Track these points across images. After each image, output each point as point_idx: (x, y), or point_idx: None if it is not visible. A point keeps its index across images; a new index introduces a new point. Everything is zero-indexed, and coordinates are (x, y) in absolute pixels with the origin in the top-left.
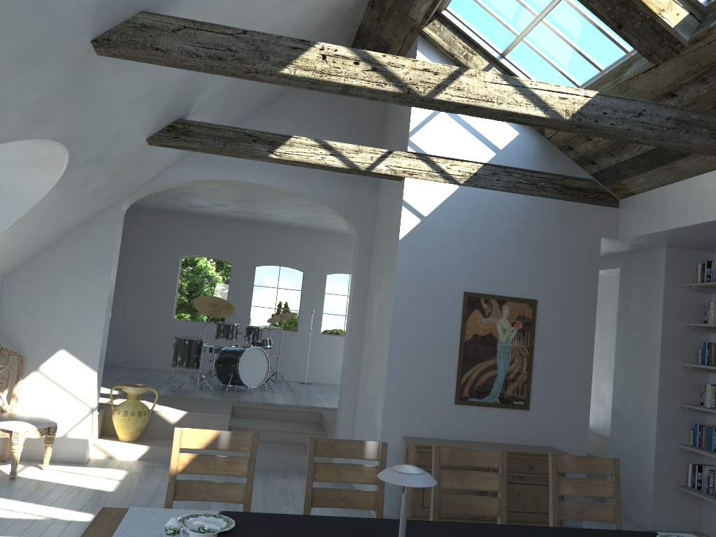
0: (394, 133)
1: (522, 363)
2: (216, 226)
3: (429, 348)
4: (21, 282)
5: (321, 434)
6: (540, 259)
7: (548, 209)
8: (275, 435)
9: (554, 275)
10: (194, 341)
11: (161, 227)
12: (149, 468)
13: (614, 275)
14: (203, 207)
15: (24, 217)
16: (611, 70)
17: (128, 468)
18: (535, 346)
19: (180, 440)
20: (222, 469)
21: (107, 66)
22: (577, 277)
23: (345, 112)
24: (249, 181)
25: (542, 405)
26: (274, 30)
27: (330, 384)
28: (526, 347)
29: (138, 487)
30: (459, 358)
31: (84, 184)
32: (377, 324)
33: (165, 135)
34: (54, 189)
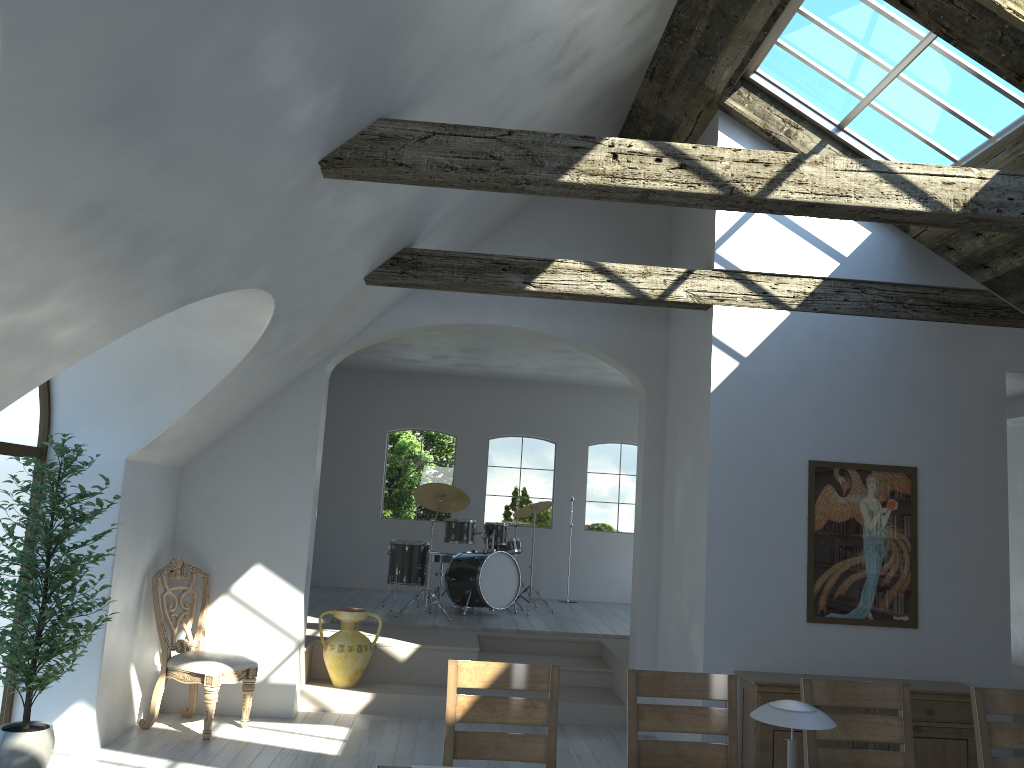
0: (690, 244)
1: (902, 560)
2: (433, 387)
3: (764, 543)
4: (203, 476)
5: (605, 672)
6: (916, 408)
7: (923, 336)
8: None
9: (939, 430)
10: (417, 547)
11: (360, 392)
12: (378, 724)
13: (1023, 425)
14: (416, 361)
15: (215, 390)
16: (1006, 136)
17: (350, 724)
18: (920, 534)
19: (456, 677)
20: (513, 716)
21: (332, 190)
22: (975, 432)
23: (616, 221)
24: (492, 323)
25: (936, 621)
26: (528, 122)
27: (602, 602)
28: (906, 536)
29: (370, 749)
30: (808, 555)
31: (287, 341)
32: (683, 511)
33: (388, 271)
34: (253, 351)
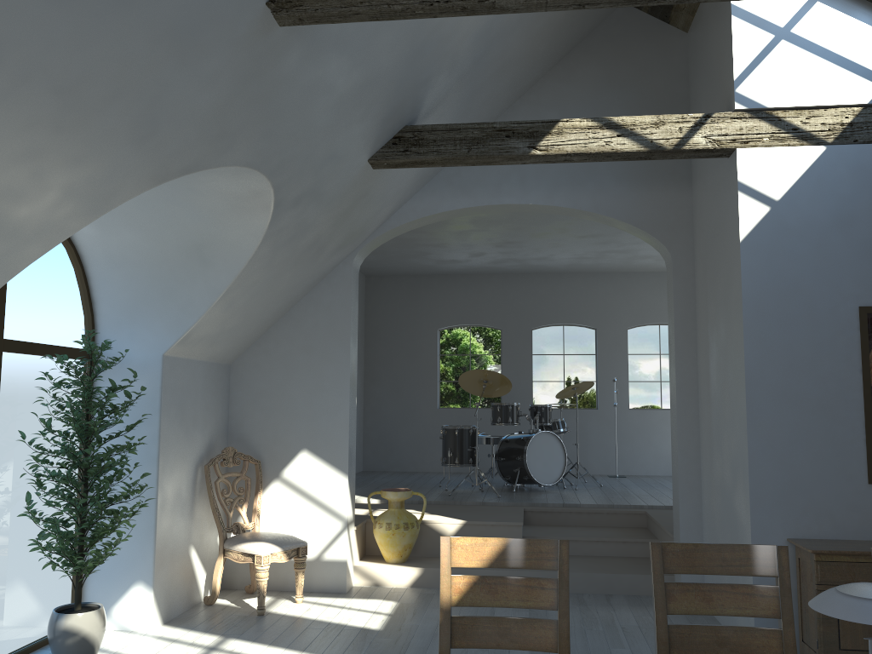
0: (707, 95)
1: None
2: (476, 286)
3: (812, 400)
4: (249, 371)
5: None
6: None
7: None
8: (586, 547)
9: None
10: (466, 430)
11: (411, 296)
12: (426, 598)
13: None
14: (456, 262)
15: (236, 283)
16: None
17: (398, 598)
18: None
19: (449, 556)
20: (517, 598)
21: (296, 45)
22: None
23: (628, 87)
24: (509, 203)
25: None
26: None
27: (651, 475)
28: None
29: (413, 624)
30: (865, 411)
31: (301, 231)
32: (719, 374)
33: (391, 151)
34: (265, 241)
